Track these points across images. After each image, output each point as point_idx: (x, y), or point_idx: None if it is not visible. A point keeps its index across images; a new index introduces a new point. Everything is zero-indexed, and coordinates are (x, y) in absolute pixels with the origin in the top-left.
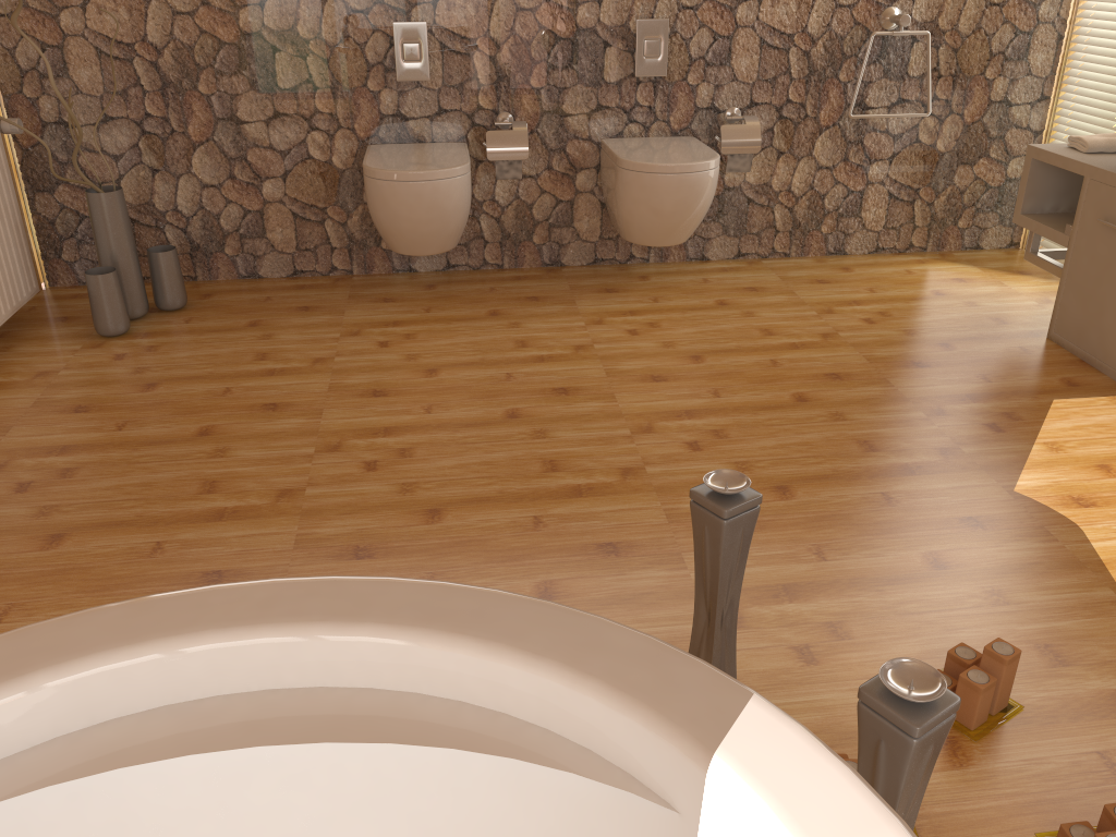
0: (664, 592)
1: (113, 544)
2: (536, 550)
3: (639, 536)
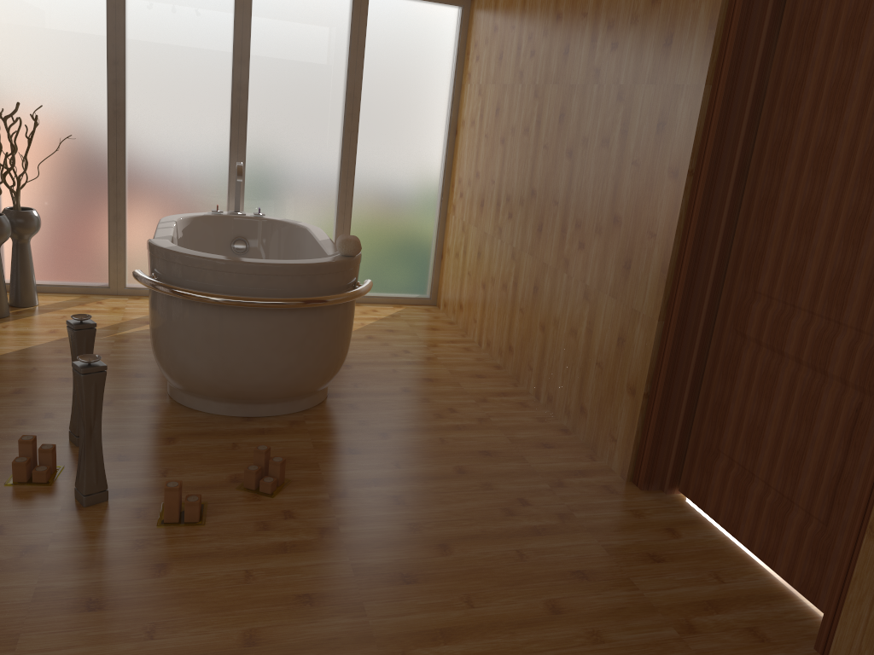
0: (68, 568)
1: (505, 604)
2: (159, 602)
3: (59, 617)
